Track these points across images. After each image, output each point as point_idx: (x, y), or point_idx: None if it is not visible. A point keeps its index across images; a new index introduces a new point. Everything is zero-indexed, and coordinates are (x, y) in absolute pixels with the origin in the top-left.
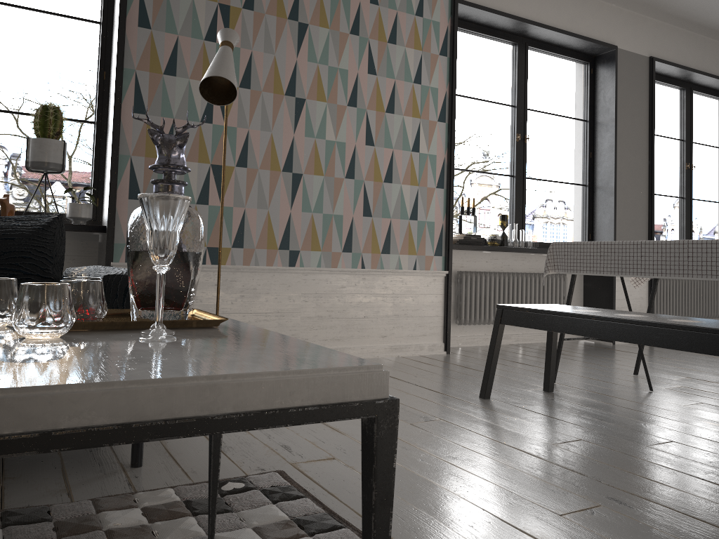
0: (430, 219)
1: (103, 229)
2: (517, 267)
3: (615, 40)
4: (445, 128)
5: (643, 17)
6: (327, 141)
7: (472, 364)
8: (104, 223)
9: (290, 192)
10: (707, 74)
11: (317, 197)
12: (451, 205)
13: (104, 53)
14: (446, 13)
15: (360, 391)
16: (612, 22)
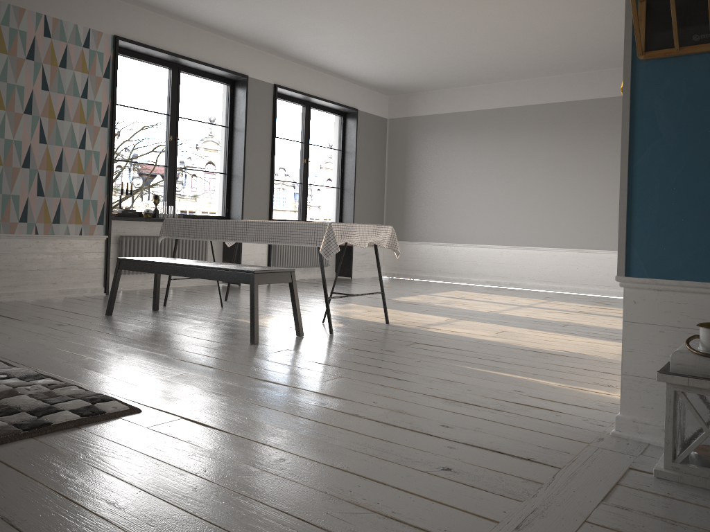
0: (94, 198)
1: None
2: None
3: (247, 71)
4: (107, 131)
5: (270, 55)
6: (6, 140)
7: (119, 299)
8: None
9: None
10: (317, 97)
11: None
12: (111, 189)
13: None
14: (110, 46)
15: None
16: (245, 58)
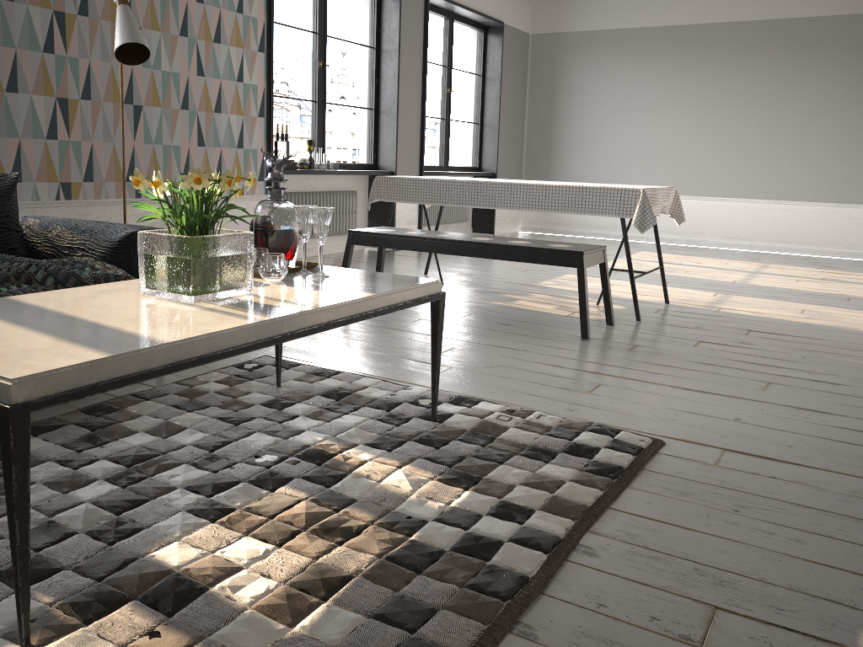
0: (254, 147)
1: None
2: (317, 186)
3: None
4: (264, 58)
5: None
6: (163, 72)
7: None
8: None
9: (132, 125)
10: (467, 8)
11: (156, 129)
12: (271, 134)
13: None
14: None
15: (435, 290)
16: None
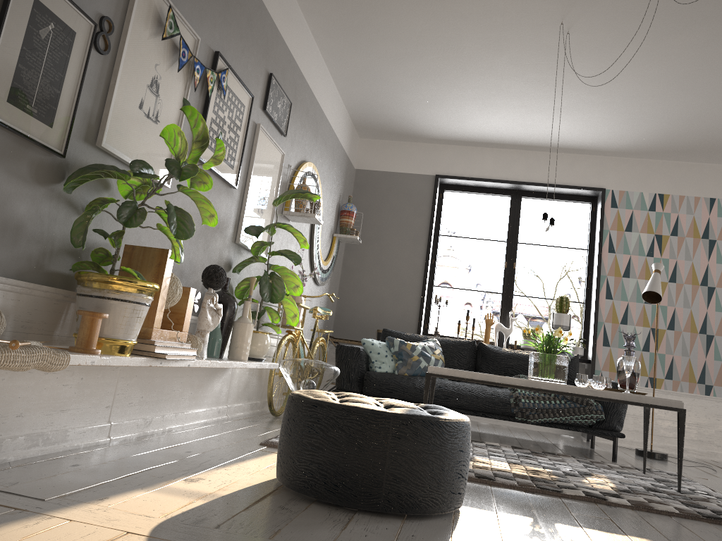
0: None
1: (589, 361)
2: None
3: None
4: None
5: None
6: None
7: None
8: (589, 358)
9: (704, 347)
10: None
11: None
12: None
13: (589, 266)
14: None
15: (675, 405)
16: None
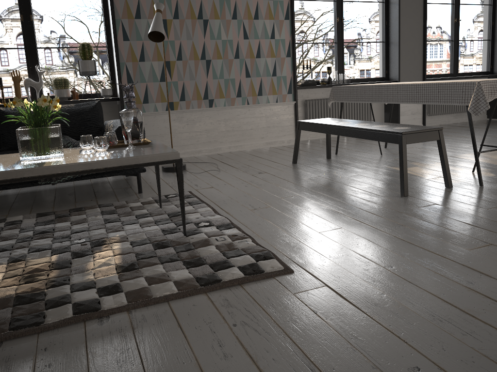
0: (284, 74)
1: (118, 99)
2: None
3: None
4: (289, 22)
5: None
6: (222, 40)
7: (305, 148)
8: (118, 96)
9: (205, 70)
10: None
11: (220, 71)
12: (295, 66)
13: (105, 11)
14: None
15: (172, 157)
16: None
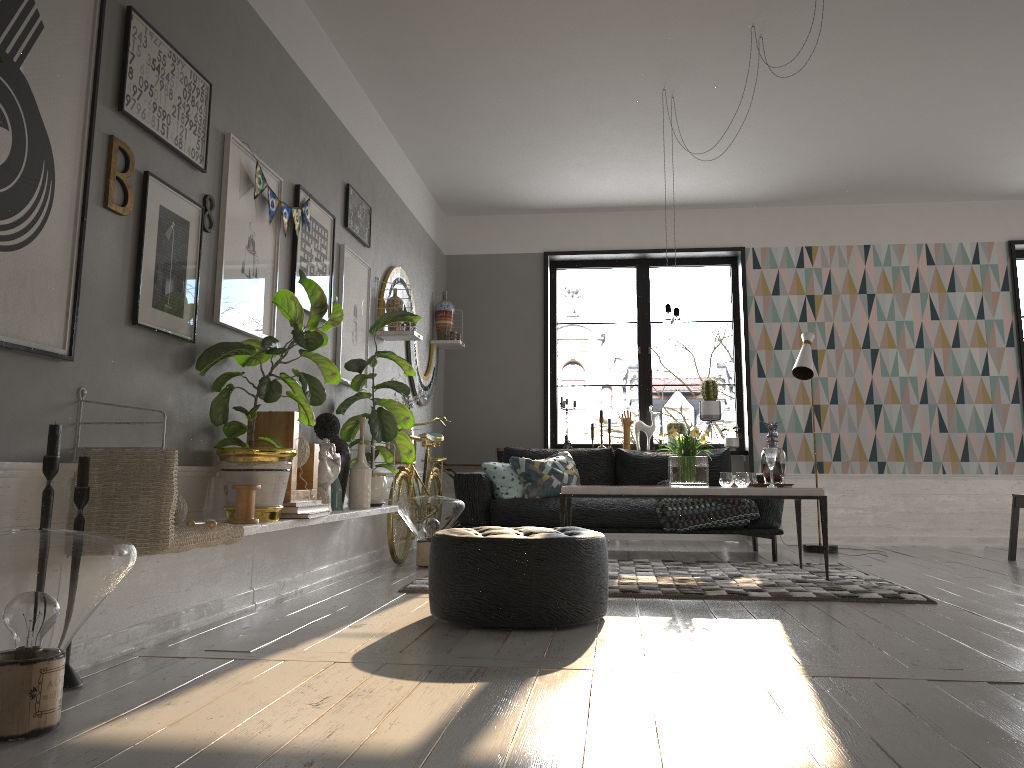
0: (1008, 430)
1: (746, 453)
2: None
3: None
4: (1014, 351)
5: None
6: (900, 377)
7: None
8: (746, 448)
9: (873, 419)
10: None
11: (896, 420)
12: None
13: (735, 340)
14: (1004, 255)
15: (816, 493)
16: None
